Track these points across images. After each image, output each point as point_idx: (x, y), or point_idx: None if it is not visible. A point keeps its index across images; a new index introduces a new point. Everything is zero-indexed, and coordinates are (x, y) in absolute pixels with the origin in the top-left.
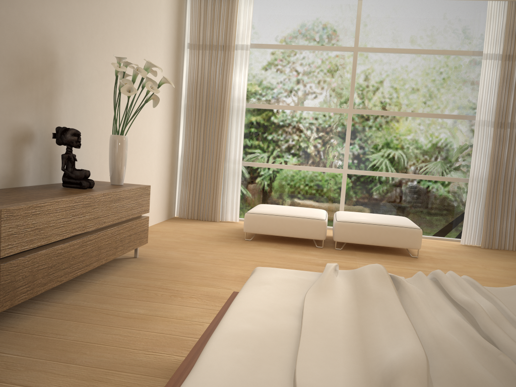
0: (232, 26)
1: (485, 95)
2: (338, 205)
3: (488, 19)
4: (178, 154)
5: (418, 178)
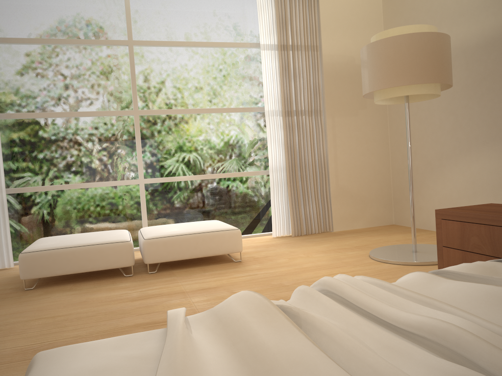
0: None
1: (269, 85)
2: (141, 221)
3: (259, 10)
4: None
5: (221, 177)
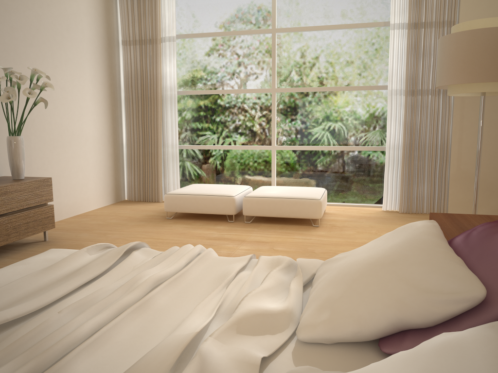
0: (157, 21)
1: (395, 65)
2: (271, 180)
3: None
4: (123, 143)
5: (342, 149)
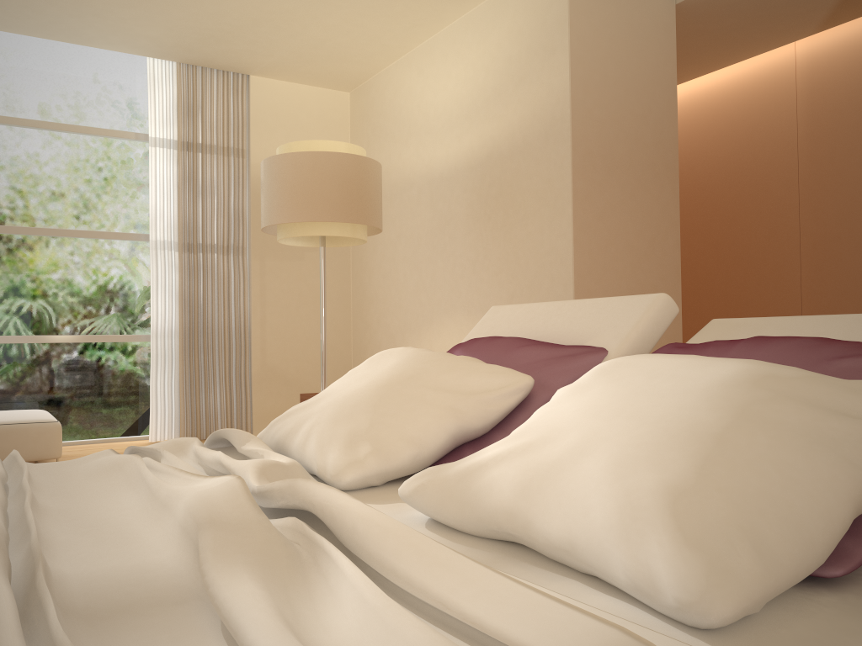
0: None
1: (160, 201)
2: None
3: (151, 85)
4: None
5: (68, 341)
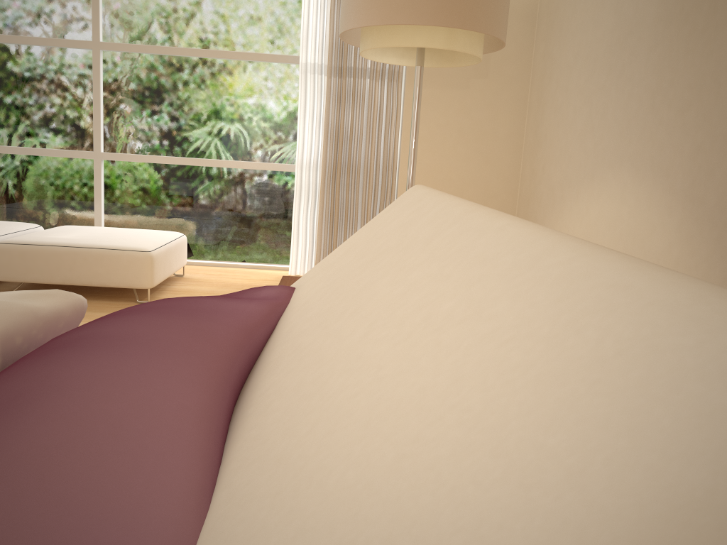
0: None
1: (313, 19)
2: (94, 216)
3: None
4: None
5: (224, 166)
